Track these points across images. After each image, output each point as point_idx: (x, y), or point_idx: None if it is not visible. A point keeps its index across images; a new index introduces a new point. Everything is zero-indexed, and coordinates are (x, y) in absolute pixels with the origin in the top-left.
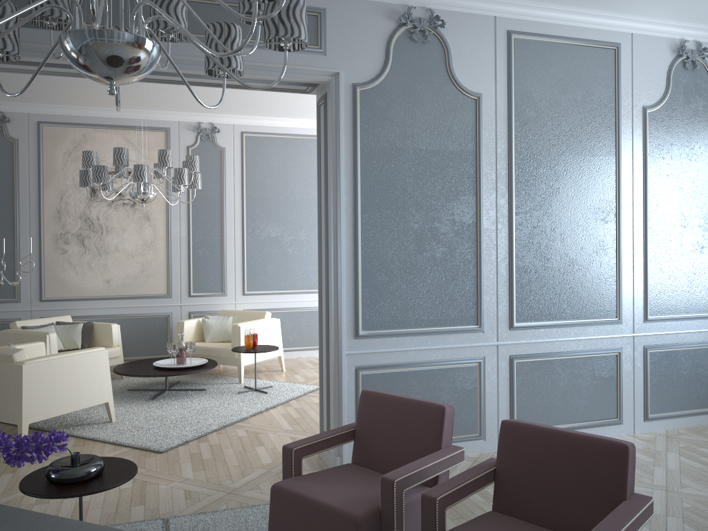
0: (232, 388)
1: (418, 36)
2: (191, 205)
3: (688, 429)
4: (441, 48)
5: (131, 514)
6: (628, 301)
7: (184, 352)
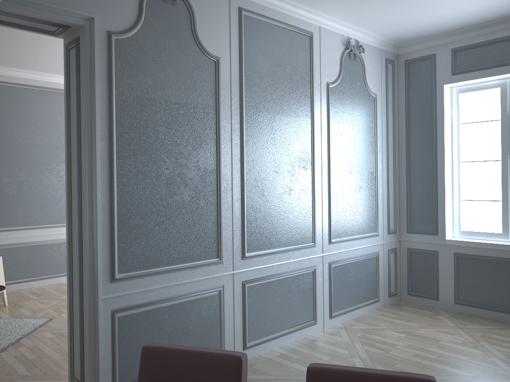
0: None
1: None
2: None
3: (355, 320)
4: (187, 12)
5: None
6: (319, 229)
7: None
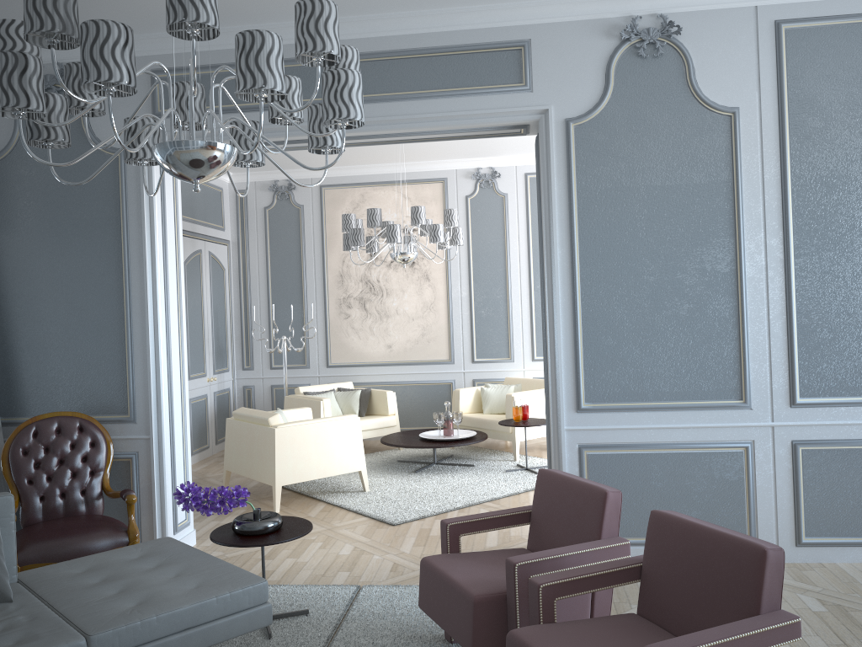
0: (503, 465)
1: (647, 50)
2: (472, 260)
3: None
4: (679, 60)
5: (335, 578)
6: None
7: (451, 423)
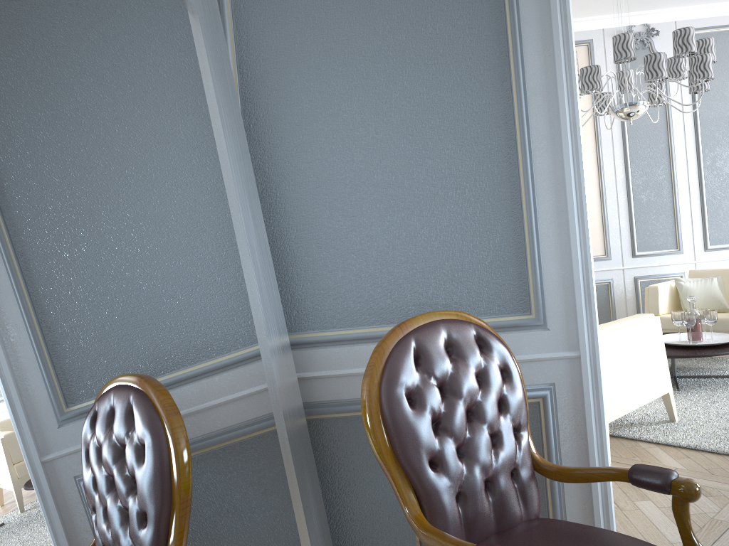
0: None
1: None
2: (627, 136)
3: None
4: None
5: None
6: None
7: (700, 324)
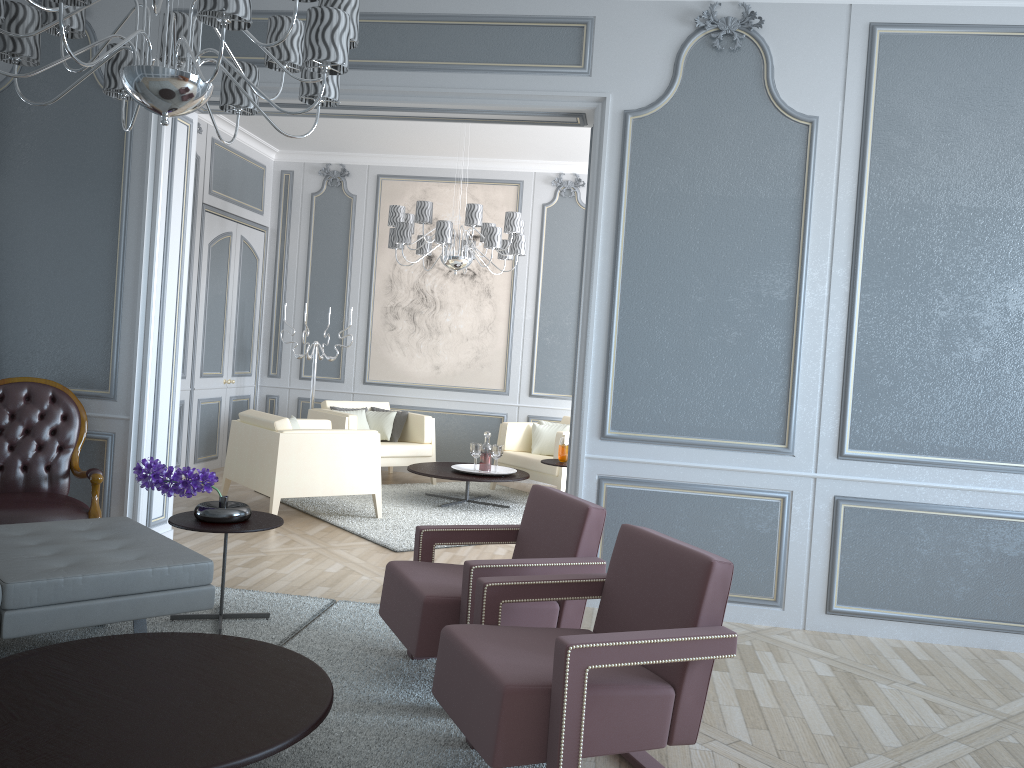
0: None
1: (724, 42)
2: (542, 279)
3: None
4: (758, 57)
5: (312, 591)
6: None
7: (489, 456)
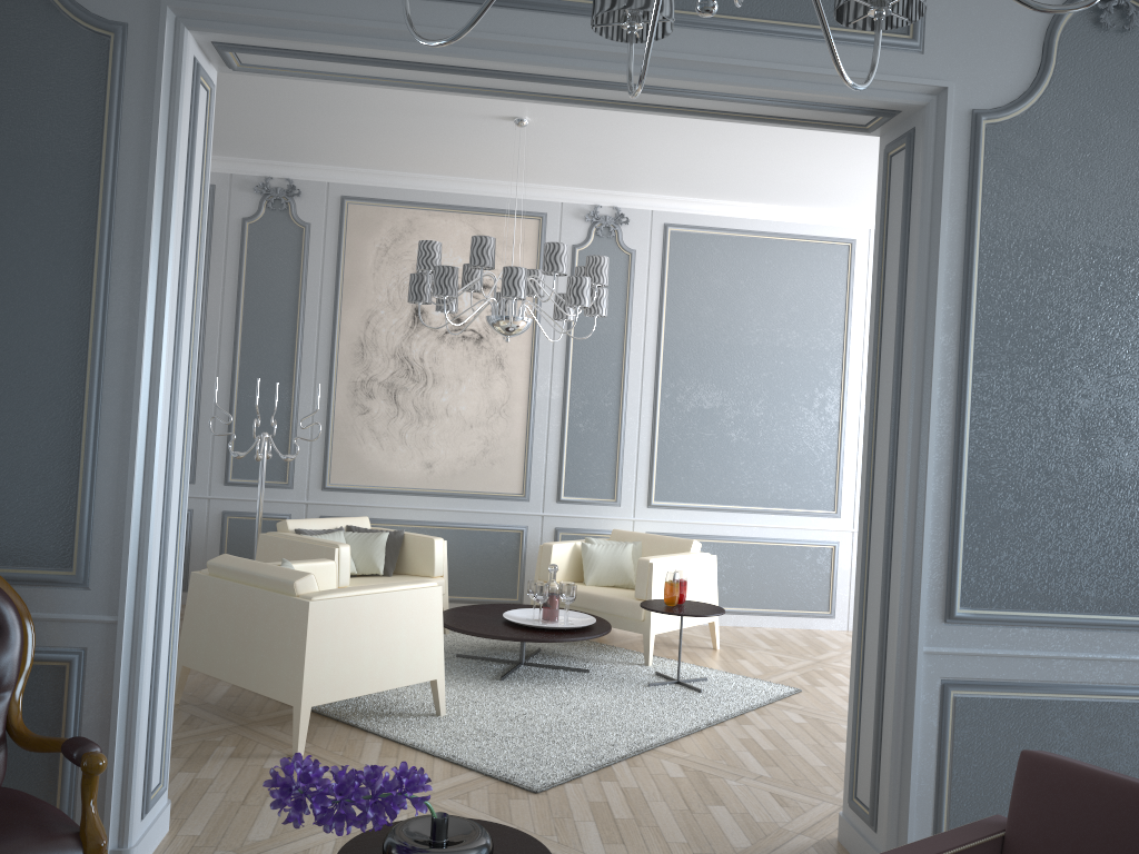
0: (635, 673)
1: (1112, 17)
2: (572, 345)
3: None
4: None
5: None
6: None
7: (557, 600)
